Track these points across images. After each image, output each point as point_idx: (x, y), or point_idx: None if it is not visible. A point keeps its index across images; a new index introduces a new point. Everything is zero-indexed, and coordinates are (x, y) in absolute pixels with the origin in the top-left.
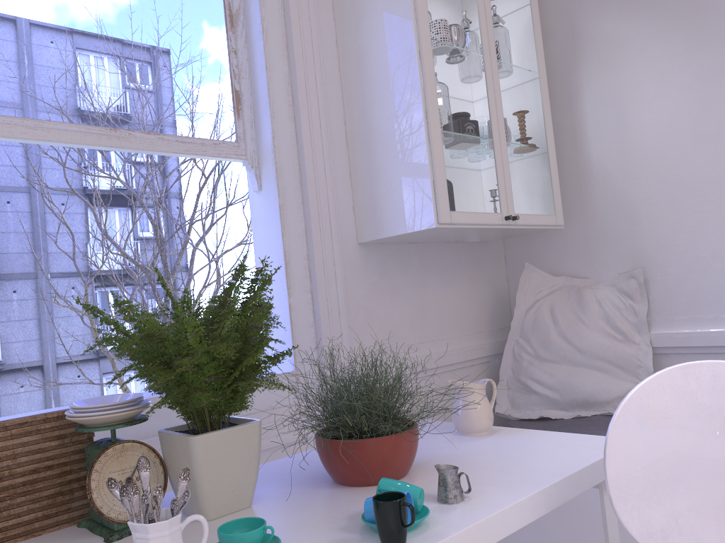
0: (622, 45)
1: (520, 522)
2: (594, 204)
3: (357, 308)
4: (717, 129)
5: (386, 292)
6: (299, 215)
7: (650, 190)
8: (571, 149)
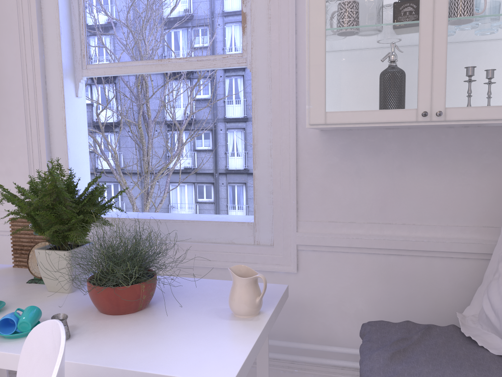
0: None
1: None
2: None
3: (312, 184)
4: None
5: (348, 173)
6: (268, 108)
7: None
8: None
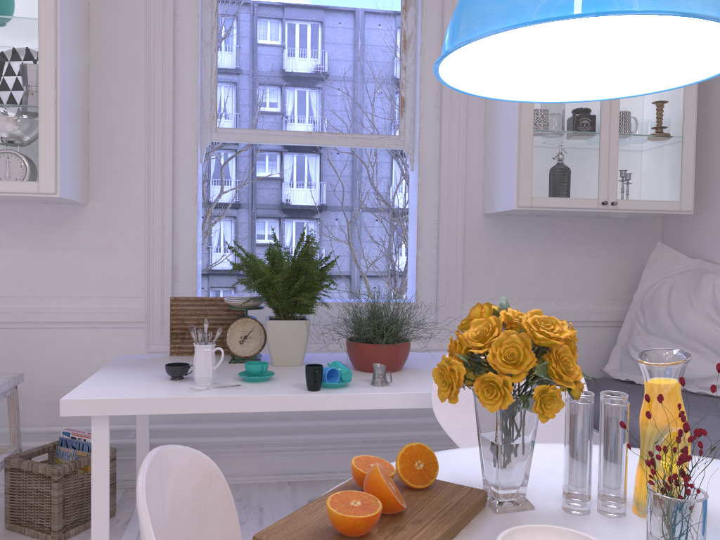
0: None
1: (402, 405)
2: None
3: (475, 264)
4: None
5: (507, 254)
6: (434, 191)
7: None
8: None
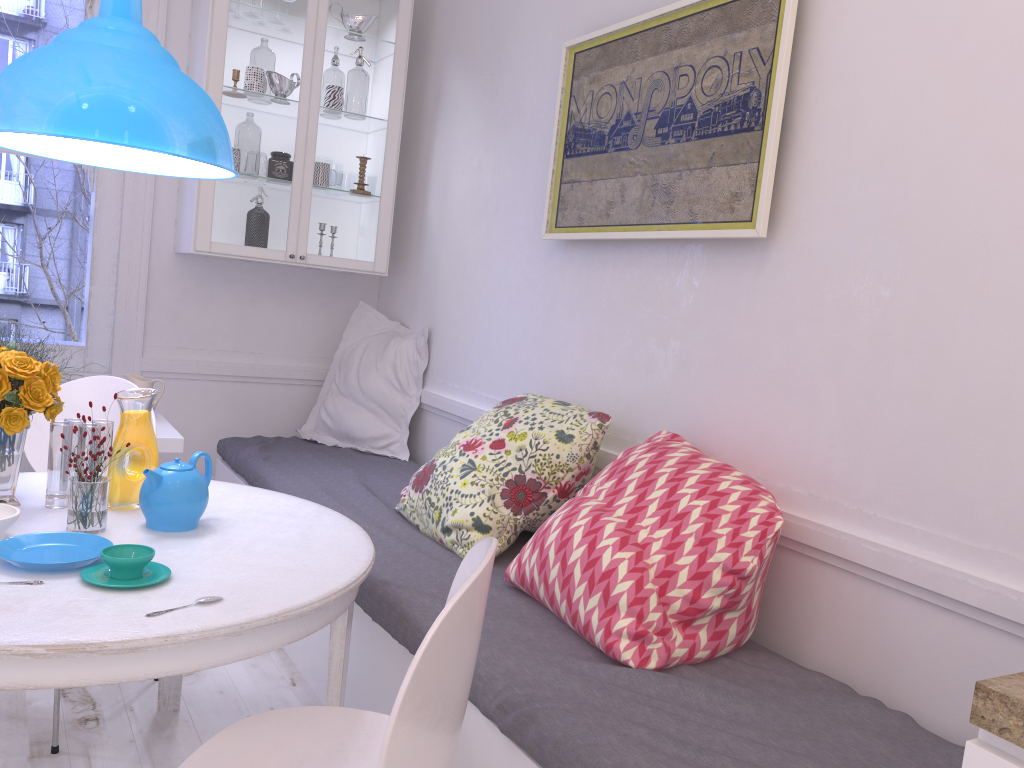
0: (458, 109)
1: None
2: (423, 259)
3: (162, 308)
4: (481, 212)
5: (201, 300)
6: (115, 220)
7: (447, 257)
8: (422, 201)
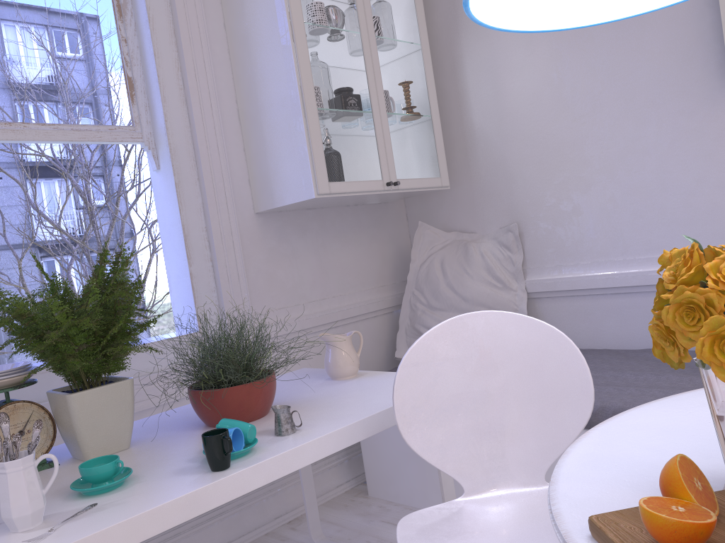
0: None
1: (336, 447)
2: (477, 165)
3: (257, 272)
4: (573, 95)
5: (286, 255)
6: (195, 191)
7: (522, 151)
8: (457, 114)
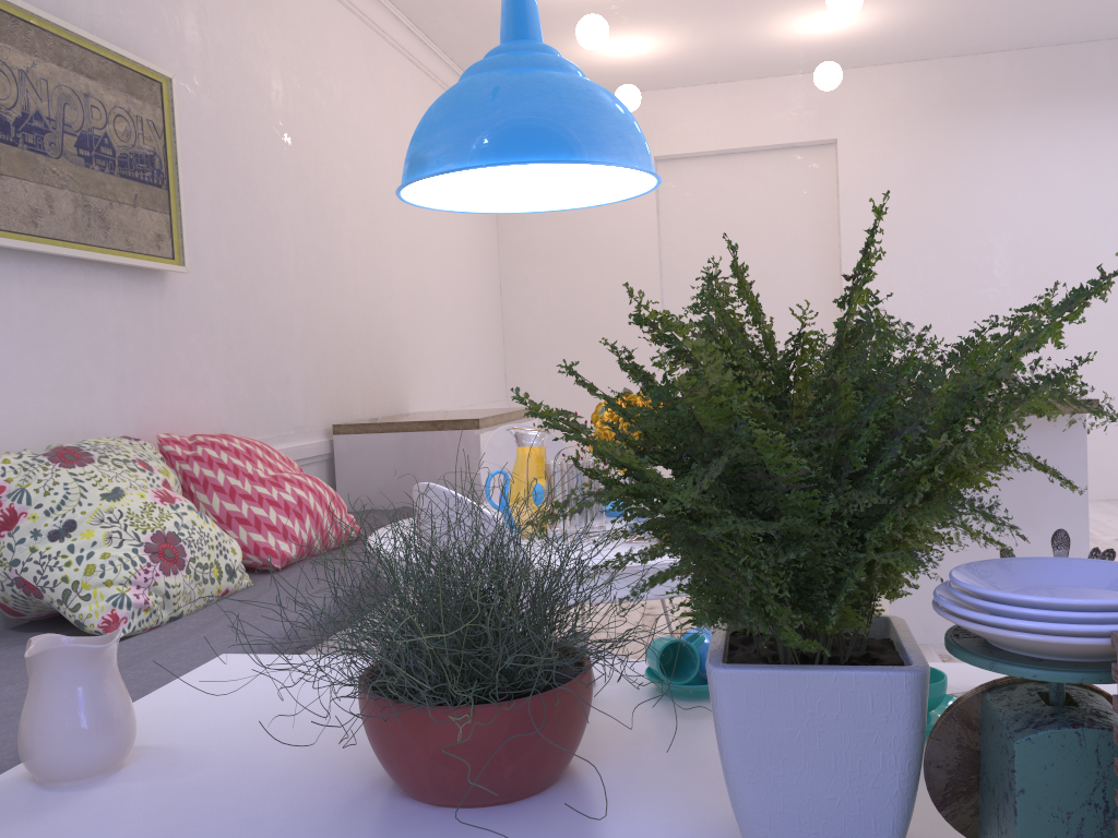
0: None
1: None
2: None
3: None
4: None
5: None
6: None
7: None
8: None
